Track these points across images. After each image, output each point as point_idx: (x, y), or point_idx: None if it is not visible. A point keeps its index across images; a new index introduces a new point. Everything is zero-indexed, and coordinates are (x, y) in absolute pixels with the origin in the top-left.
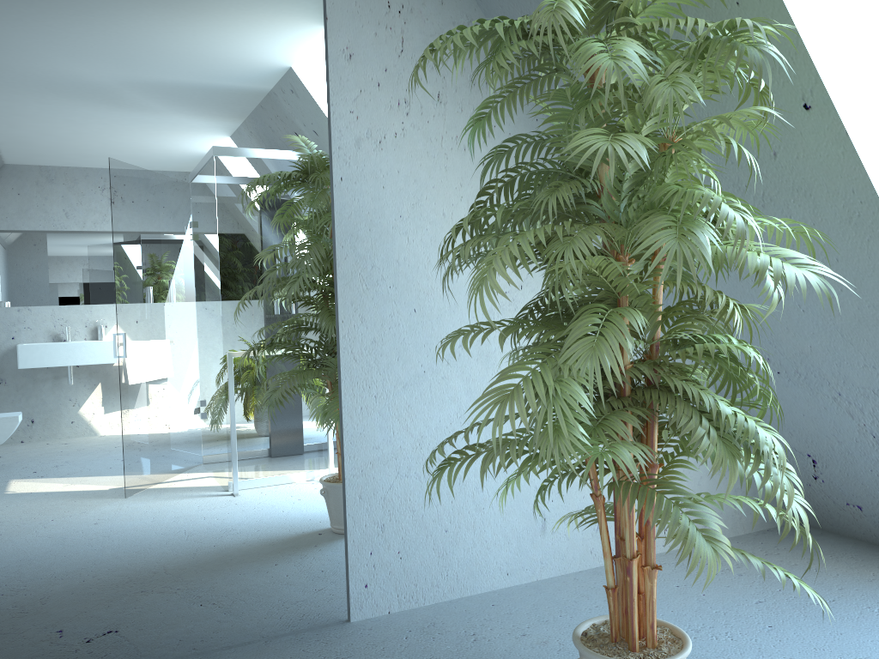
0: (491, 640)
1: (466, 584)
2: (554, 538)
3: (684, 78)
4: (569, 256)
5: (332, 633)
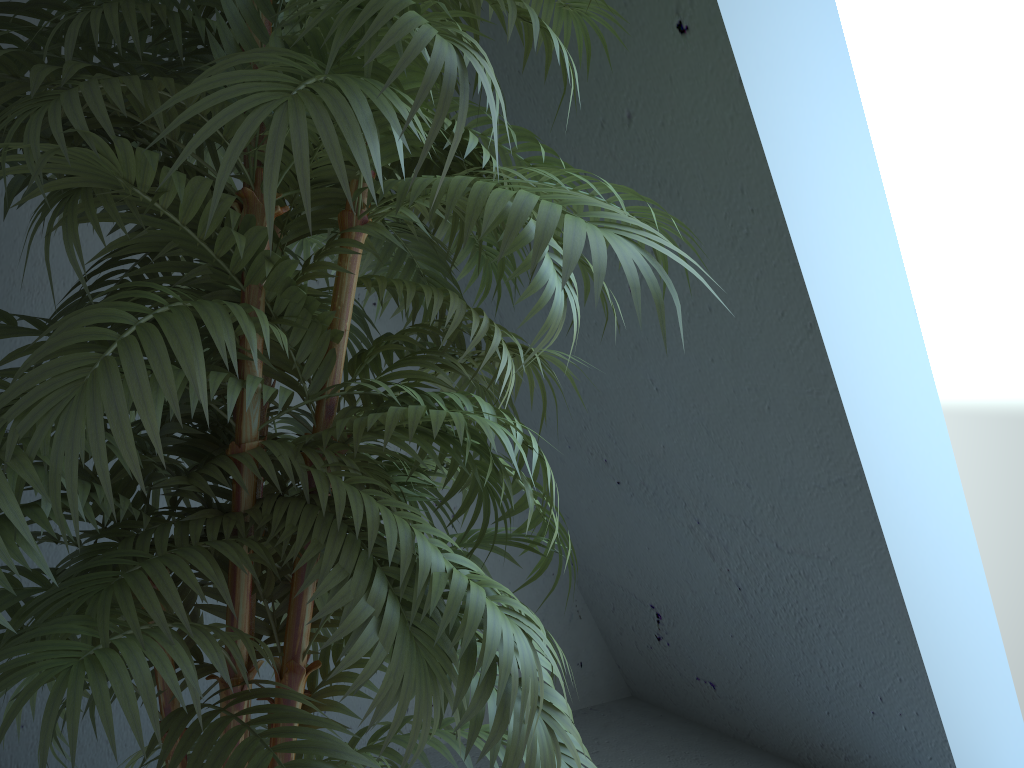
0: None
1: None
2: None
3: None
4: (32, 126)
5: None
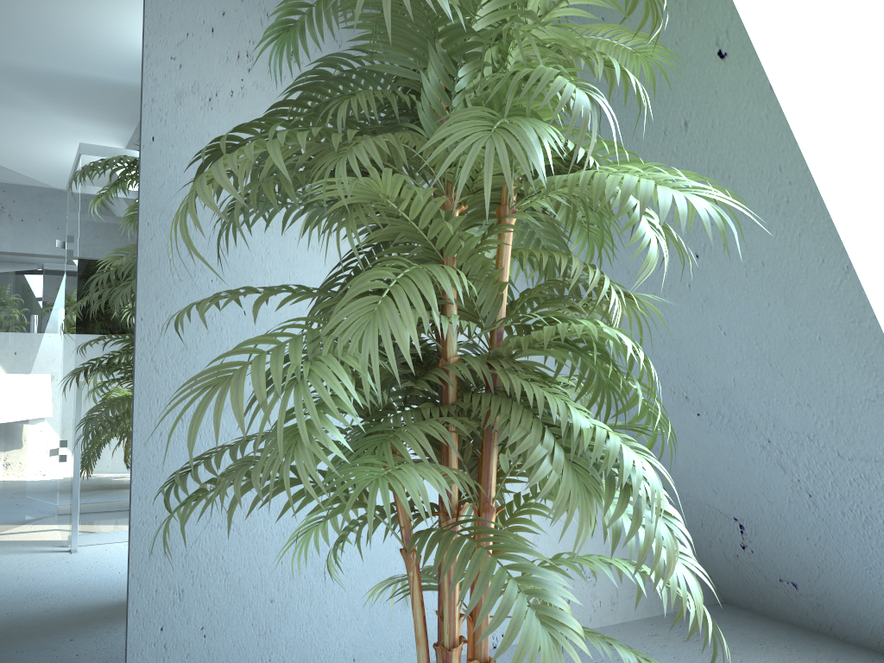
0: None
1: None
2: None
3: None
4: (341, 168)
5: None
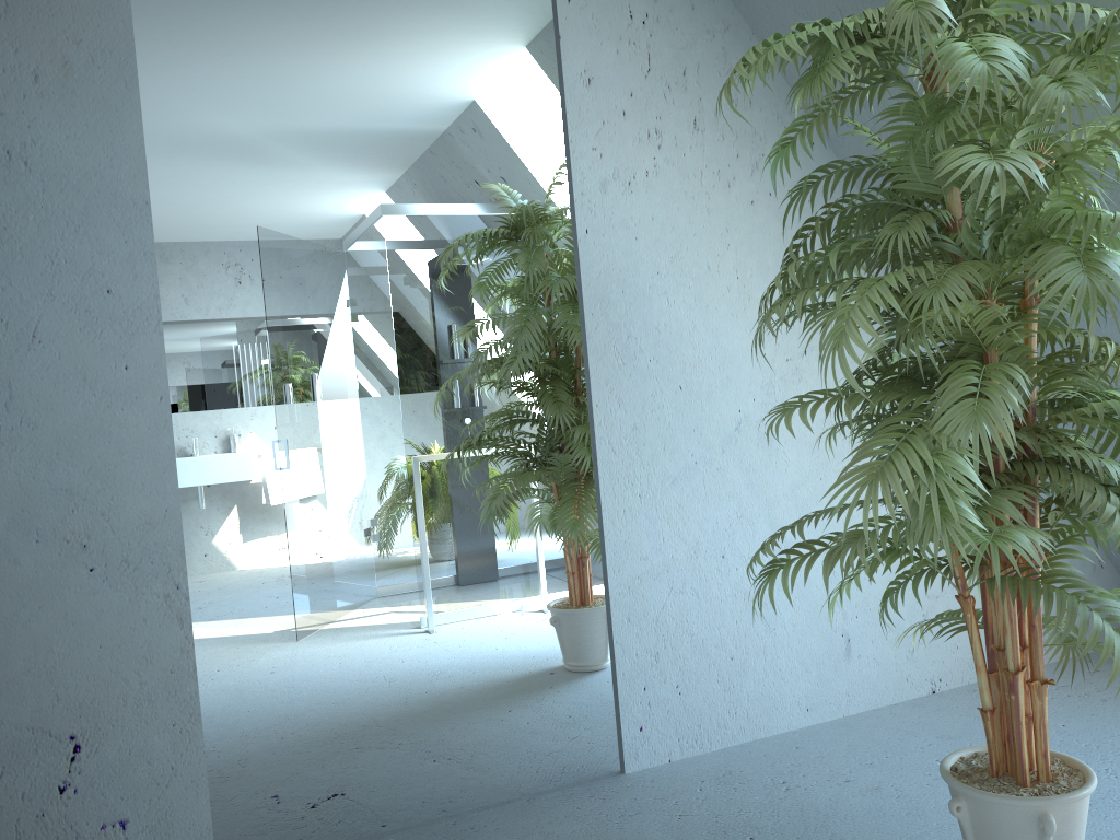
0: (808, 788)
1: (759, 724)
2: (862, 663)
3: (1080, 77)
4: (940, 302)
5: (607, 787)
